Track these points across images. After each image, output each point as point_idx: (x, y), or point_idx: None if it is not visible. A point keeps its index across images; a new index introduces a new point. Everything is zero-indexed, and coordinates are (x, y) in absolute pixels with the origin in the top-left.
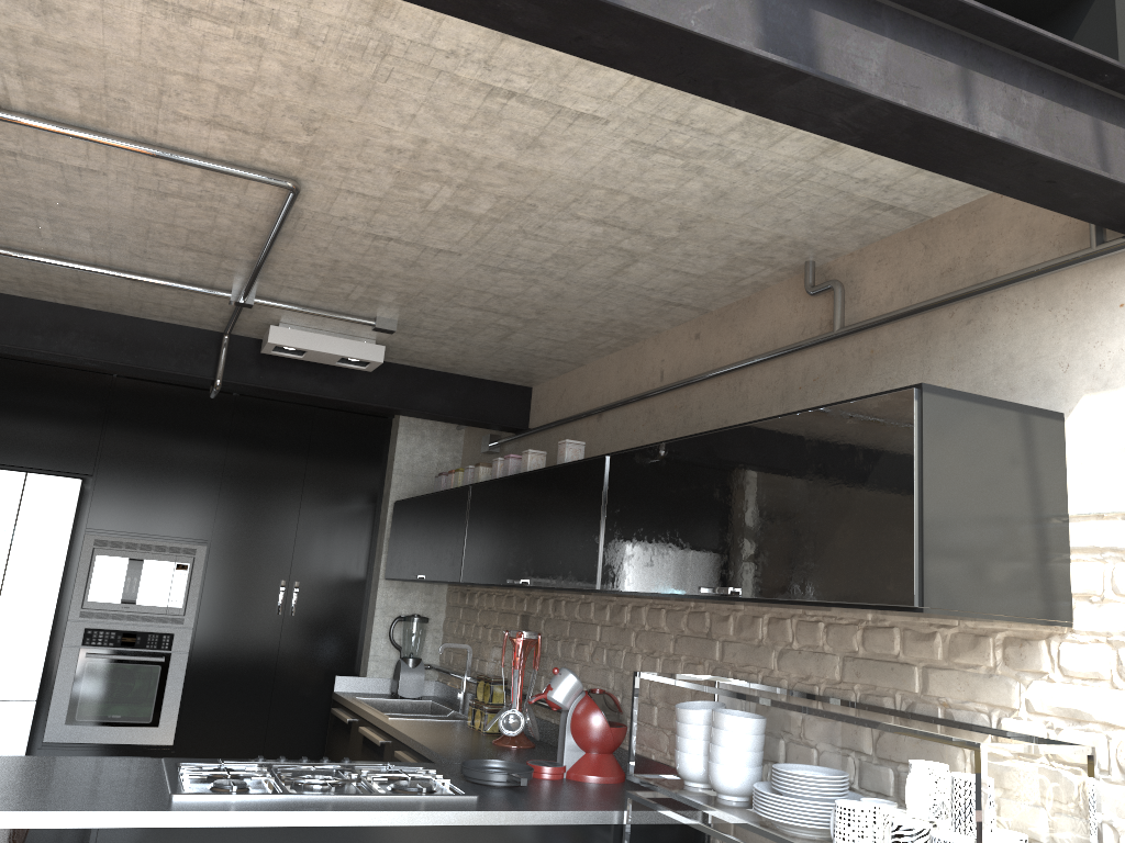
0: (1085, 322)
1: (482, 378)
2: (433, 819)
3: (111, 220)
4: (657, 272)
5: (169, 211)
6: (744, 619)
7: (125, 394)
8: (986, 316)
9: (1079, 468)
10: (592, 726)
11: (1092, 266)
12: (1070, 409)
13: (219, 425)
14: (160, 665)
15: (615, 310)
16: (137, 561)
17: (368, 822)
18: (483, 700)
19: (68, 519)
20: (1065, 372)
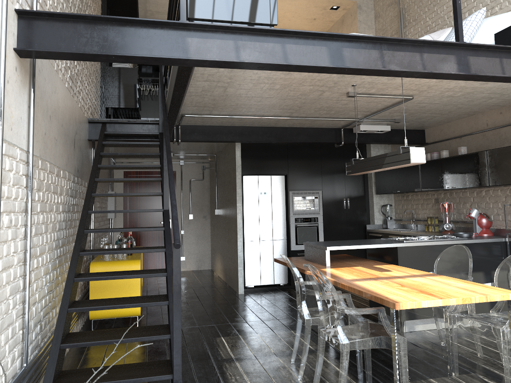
0: None
1: (410, 129)
2: (463, 242)
3: (346, 108)
4: (496, 100)
5: (366, 105)
6: None
7: (290, 148)
8: None
9: None
10: (484, 221)
11: None
12: None
13: (317, 154)
14: (316, 226)
15: (474, 109)
16: (304, 197)
17: (449, 243)
18: (431, 223)
19: (283, 187)
20: None
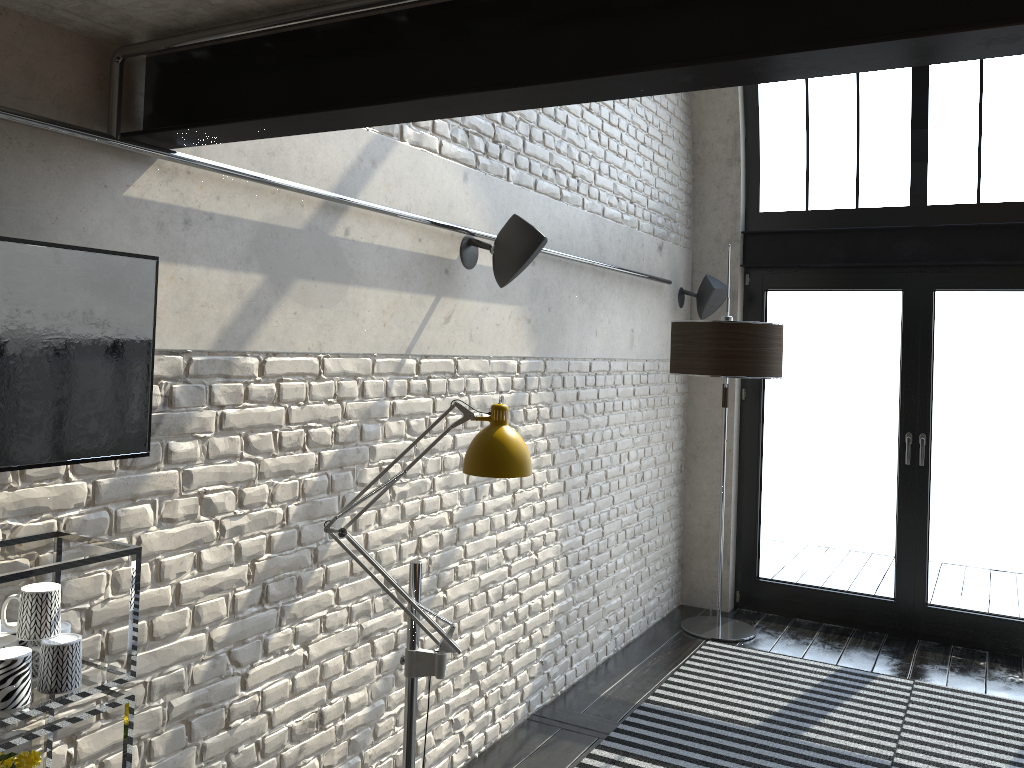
0: (76, 187)
1: None
2: None
3: None
4: None
5: None
6: None
7: None
8: None
9: None
10: None
11: (86, 141)
12: None
13: None
14: None
15: None
16: None
17: None
18: None
19: None
20: (53, 224)
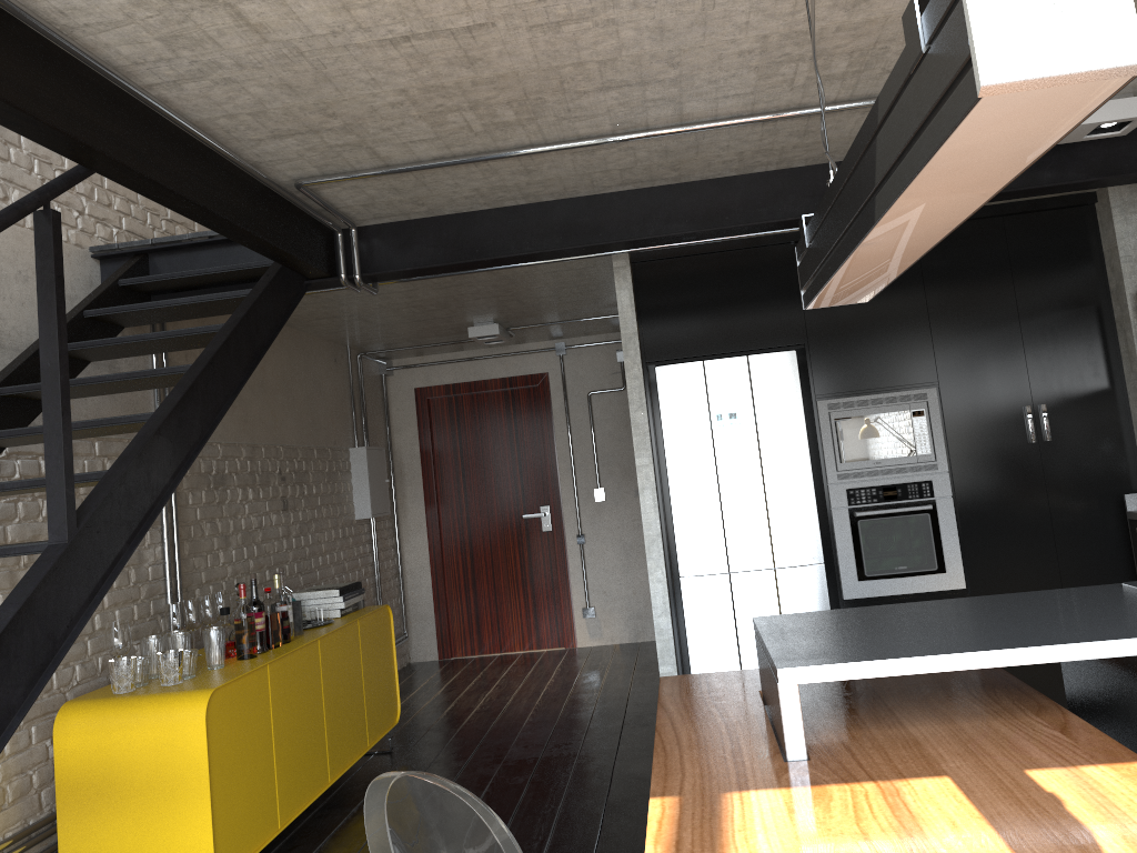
0: None
1: None
2: None
3: (884, 29)
4: None
5: None
6: None
7: None
8: None
9: None
10: None
11: None
12: None
13: None
14: (928, 513)
15: None
16: (873, 417)
17: None
18: None
19: (796, 391)
20: None
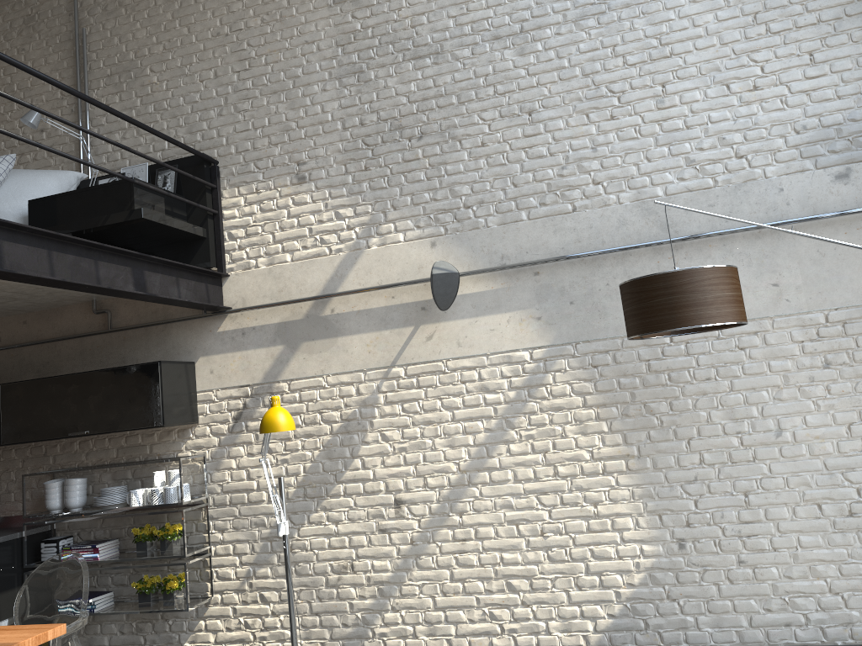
0: (201, 334)
1: None
2: None
3: None
4: (22, 303)
5: None
6: (66, 444)
7: None
8: (169, 329)
9: (199, 377)
10: None
11: (202, 318)
12: (197, 360)
13: None
14: None
15: None
16: None
17: None
18: None
19: None
20: (195, 349)
